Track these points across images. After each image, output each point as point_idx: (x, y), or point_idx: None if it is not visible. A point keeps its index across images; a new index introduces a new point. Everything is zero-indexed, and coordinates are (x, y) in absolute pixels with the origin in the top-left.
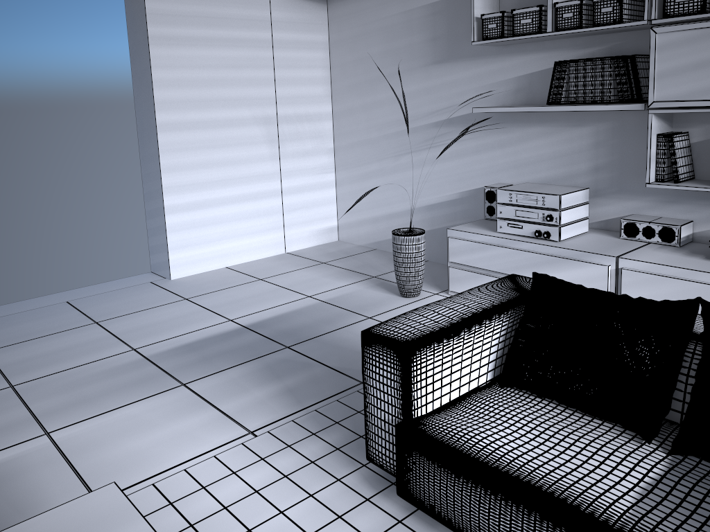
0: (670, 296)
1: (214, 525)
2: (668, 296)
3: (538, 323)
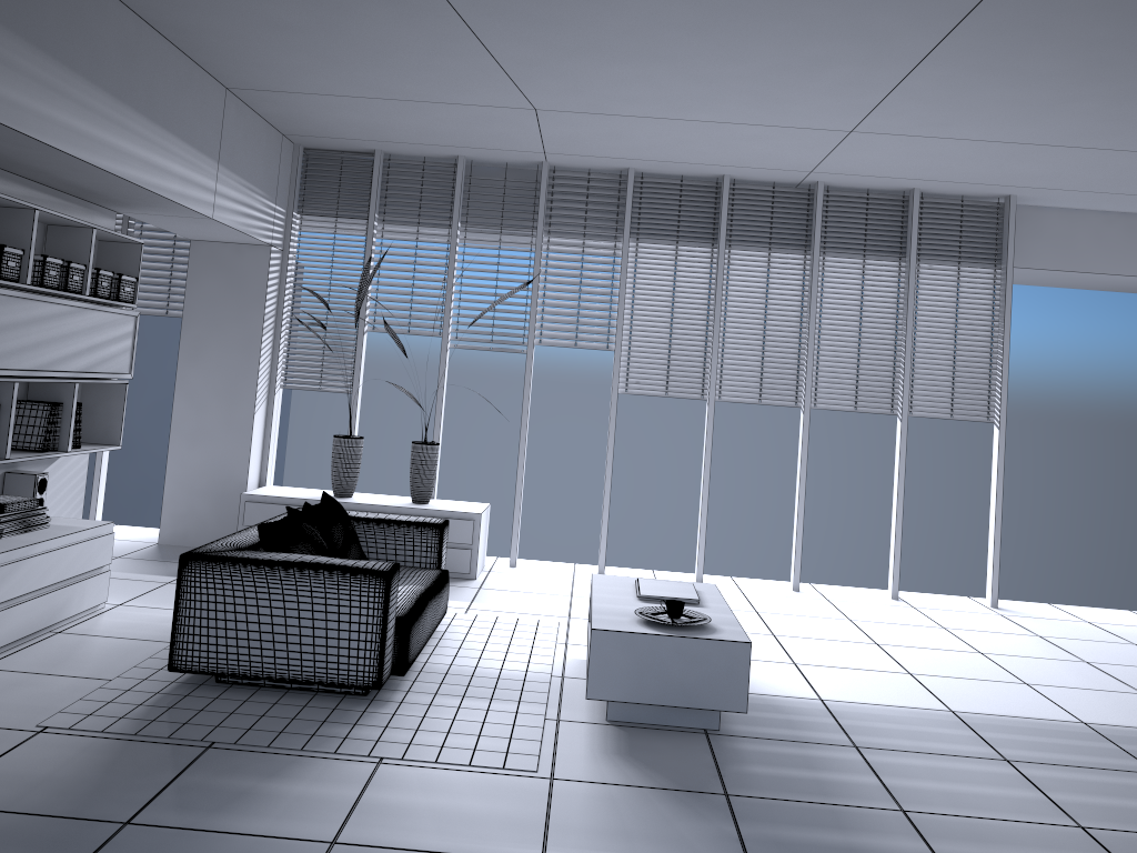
0: (21, 580)
1: (498, 732)
2: (20, 581)
3: (304, 550)
